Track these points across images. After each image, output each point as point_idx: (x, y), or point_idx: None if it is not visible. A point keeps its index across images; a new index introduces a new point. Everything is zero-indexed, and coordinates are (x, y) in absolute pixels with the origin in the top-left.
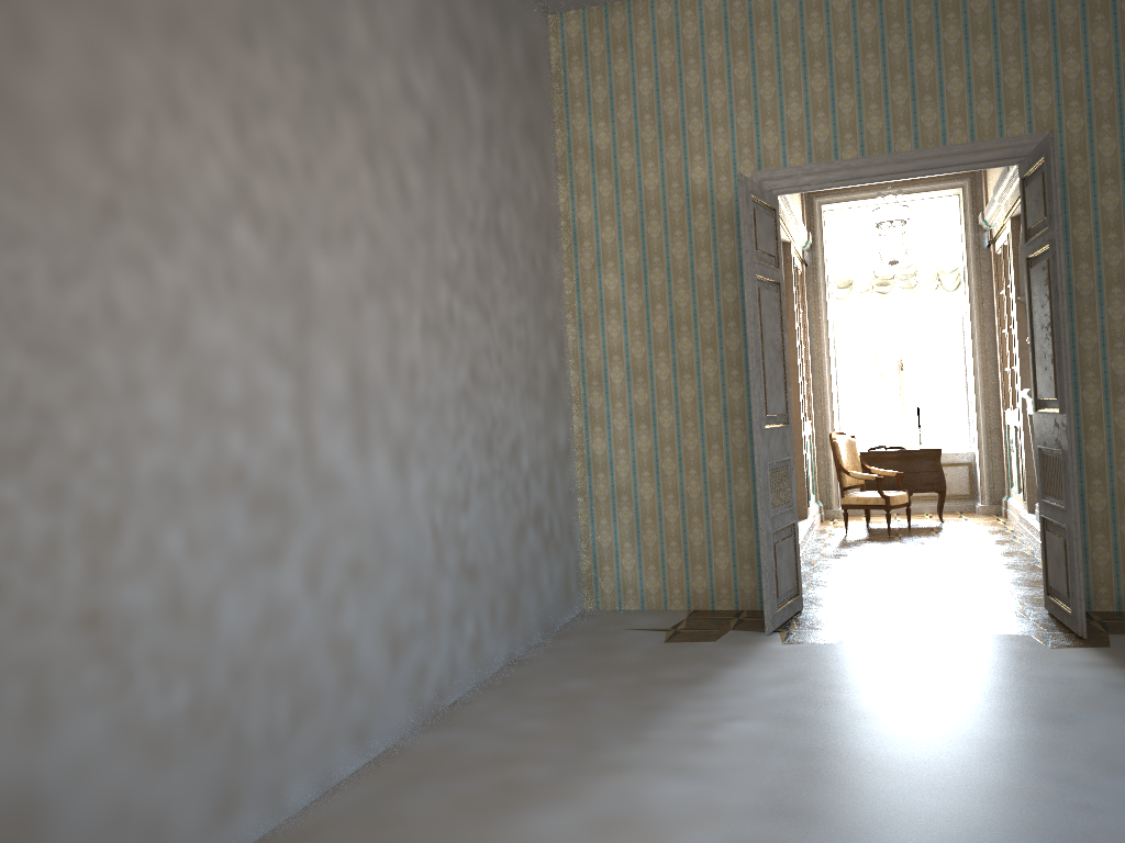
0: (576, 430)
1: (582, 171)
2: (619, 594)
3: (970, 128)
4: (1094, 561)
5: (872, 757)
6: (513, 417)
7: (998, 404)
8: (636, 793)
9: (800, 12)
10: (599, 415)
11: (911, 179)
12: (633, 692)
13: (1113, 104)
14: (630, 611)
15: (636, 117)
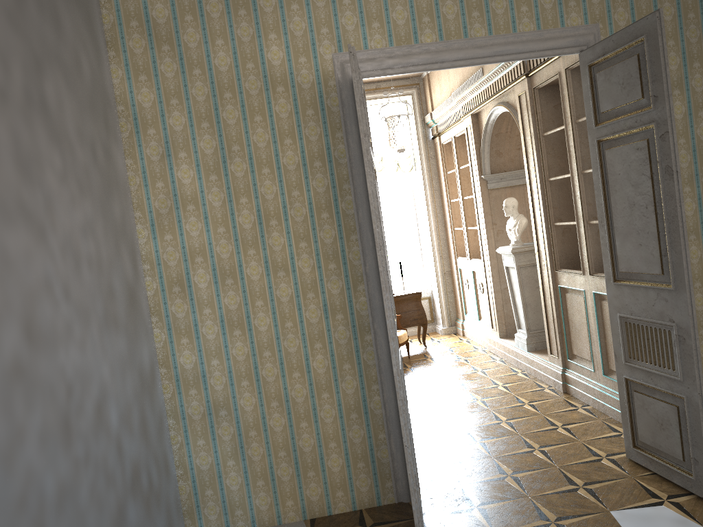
0: (158, 345)
1: (139, 47)
2: (226, 518)
3: (536, 17)
4: None
5: None
6: (94, 366)
7: (448, 253)
8: None
9: None
10: (185, 325)
11: (375, 88)
12: None
13: (649, 1)
14: None
15: None
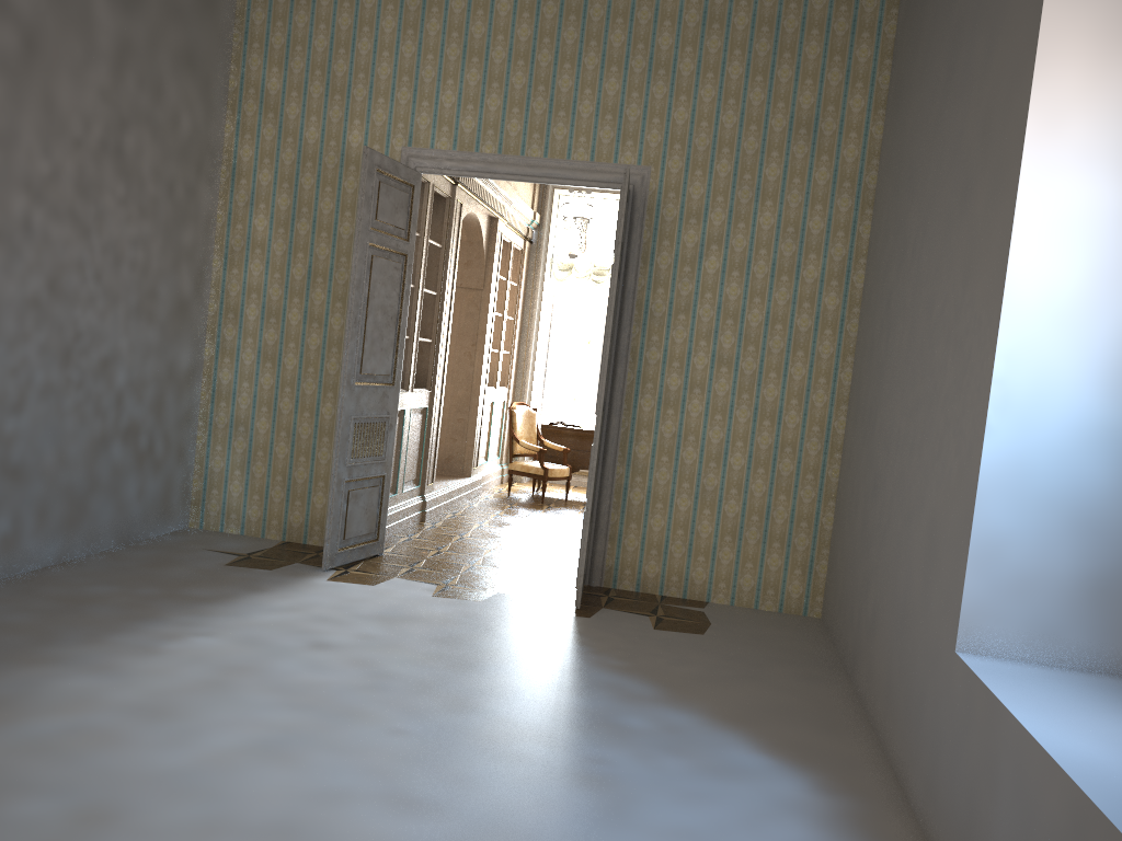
0: (206, 358)
1: (250, 111)
2: (222, 517)
3: (592, 149)
4: (625, 546)
5: (280, 677)
6: (110, 334)
7: None
8: (40, 682)
9: (468, 7)
10: (230, 347)
11: None
12: (143, 602)
13: (707, 155)
14: (228, 535)
15: (308, 71)
